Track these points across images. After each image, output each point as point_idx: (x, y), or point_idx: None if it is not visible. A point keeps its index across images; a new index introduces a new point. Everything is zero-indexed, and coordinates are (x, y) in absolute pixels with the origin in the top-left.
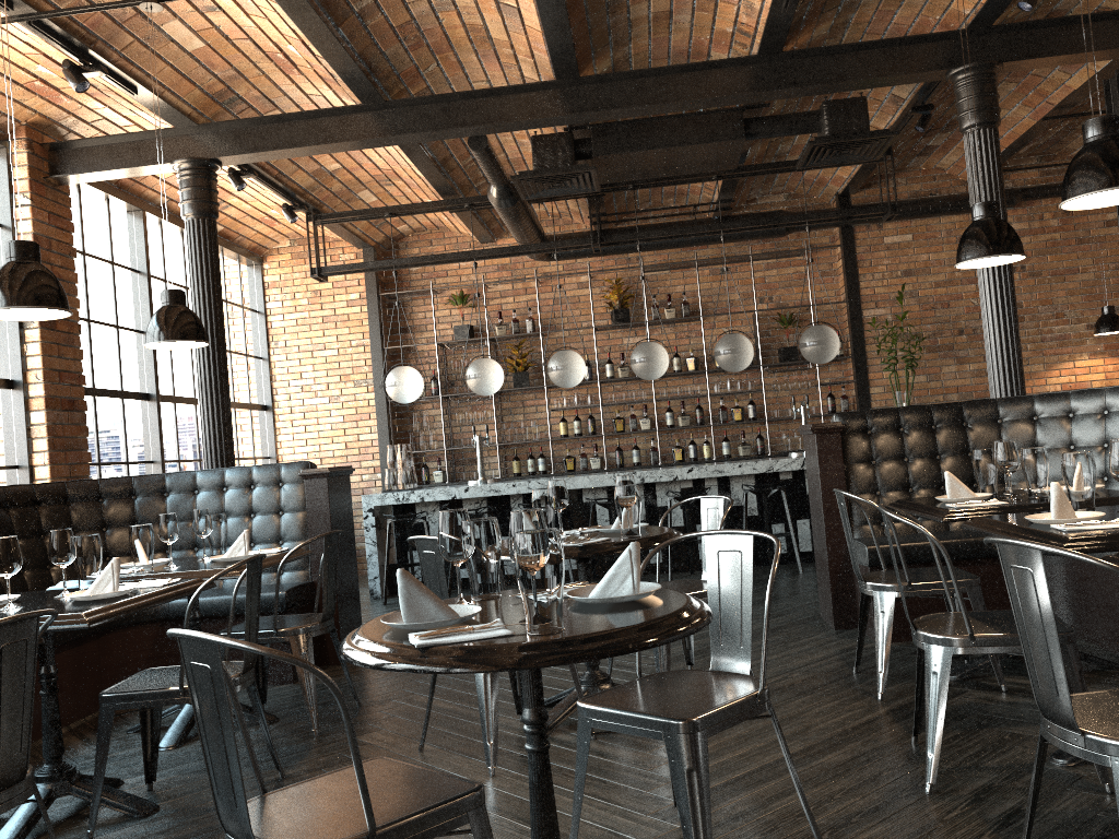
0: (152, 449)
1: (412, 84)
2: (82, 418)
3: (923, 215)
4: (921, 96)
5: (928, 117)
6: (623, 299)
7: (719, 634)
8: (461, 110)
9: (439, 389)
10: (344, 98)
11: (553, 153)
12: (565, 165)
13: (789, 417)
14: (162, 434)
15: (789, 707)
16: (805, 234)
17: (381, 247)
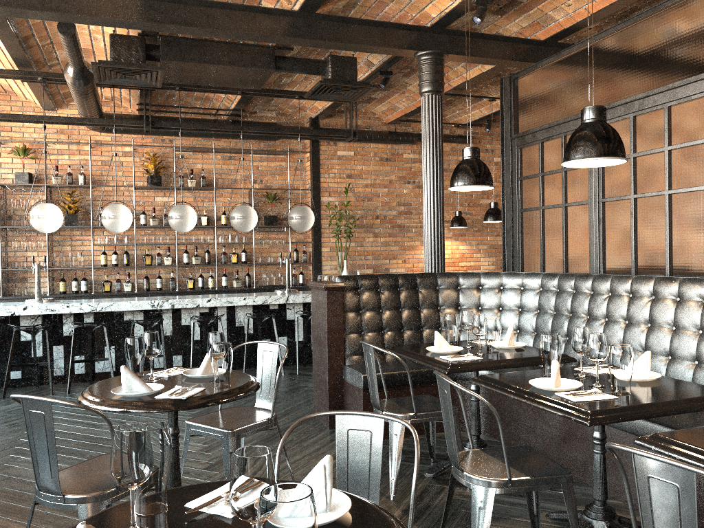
0: None
1: None
2: None
3: (363, 141)
4: (386, 65)
5: (388, 79)
6: (158, 169)
7: None
8: None
9: None
10: None
11: (128, 51)
12: (138, 62)
13: (269, 263)
14: None
15: None
16: (287, 141)
17: None
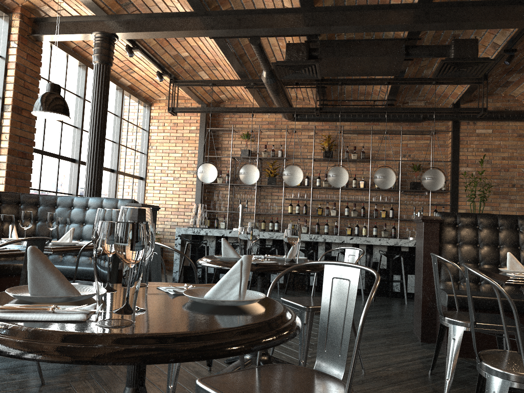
0: (72, 188)
1: (222, 4)
2: (29, 163)
3: (500, 119)
4: (510, 44)
5: (512, 56)
6: (330, 146)
7: (324, 342)
8: (247, 20)
9: (229, 180)
10: (186, 9)
11: (297, 53)
12: (302, 60)
13: (411, 219)
14: (78, 181)
15: (382, 392)
16: (433, 123)
17: (211, 105)
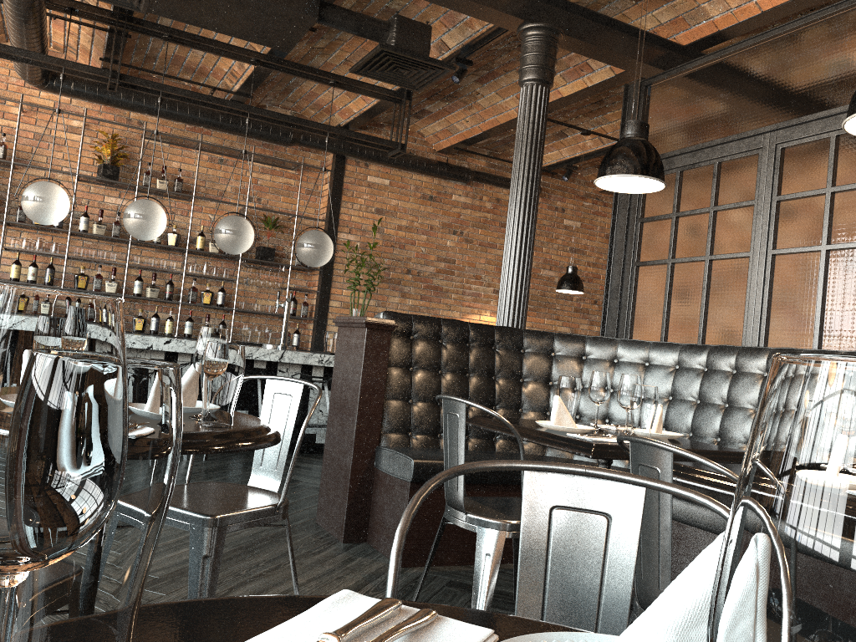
0: None
1: None
2: None
3: (404, 167)
4: (466, 51)
5: (465, 72)
6: (116, 157)
7: None
8: None
9: None
10: None
11: None
12: None
13: (255, 311)
14: None
15: None
16: (302, 152)
17: None
